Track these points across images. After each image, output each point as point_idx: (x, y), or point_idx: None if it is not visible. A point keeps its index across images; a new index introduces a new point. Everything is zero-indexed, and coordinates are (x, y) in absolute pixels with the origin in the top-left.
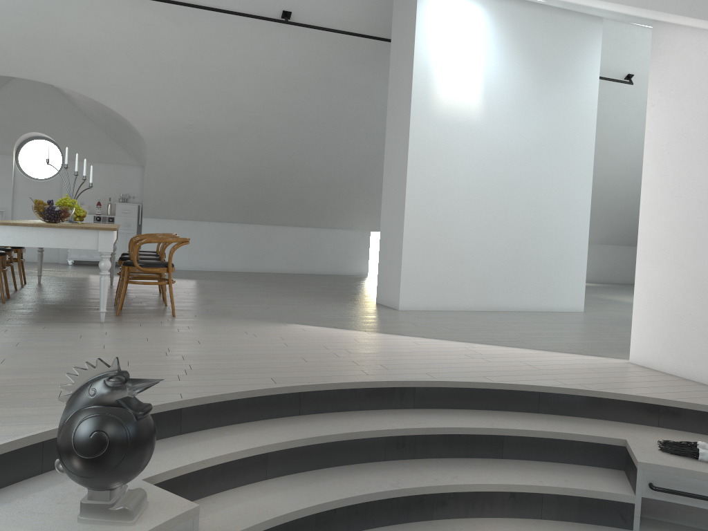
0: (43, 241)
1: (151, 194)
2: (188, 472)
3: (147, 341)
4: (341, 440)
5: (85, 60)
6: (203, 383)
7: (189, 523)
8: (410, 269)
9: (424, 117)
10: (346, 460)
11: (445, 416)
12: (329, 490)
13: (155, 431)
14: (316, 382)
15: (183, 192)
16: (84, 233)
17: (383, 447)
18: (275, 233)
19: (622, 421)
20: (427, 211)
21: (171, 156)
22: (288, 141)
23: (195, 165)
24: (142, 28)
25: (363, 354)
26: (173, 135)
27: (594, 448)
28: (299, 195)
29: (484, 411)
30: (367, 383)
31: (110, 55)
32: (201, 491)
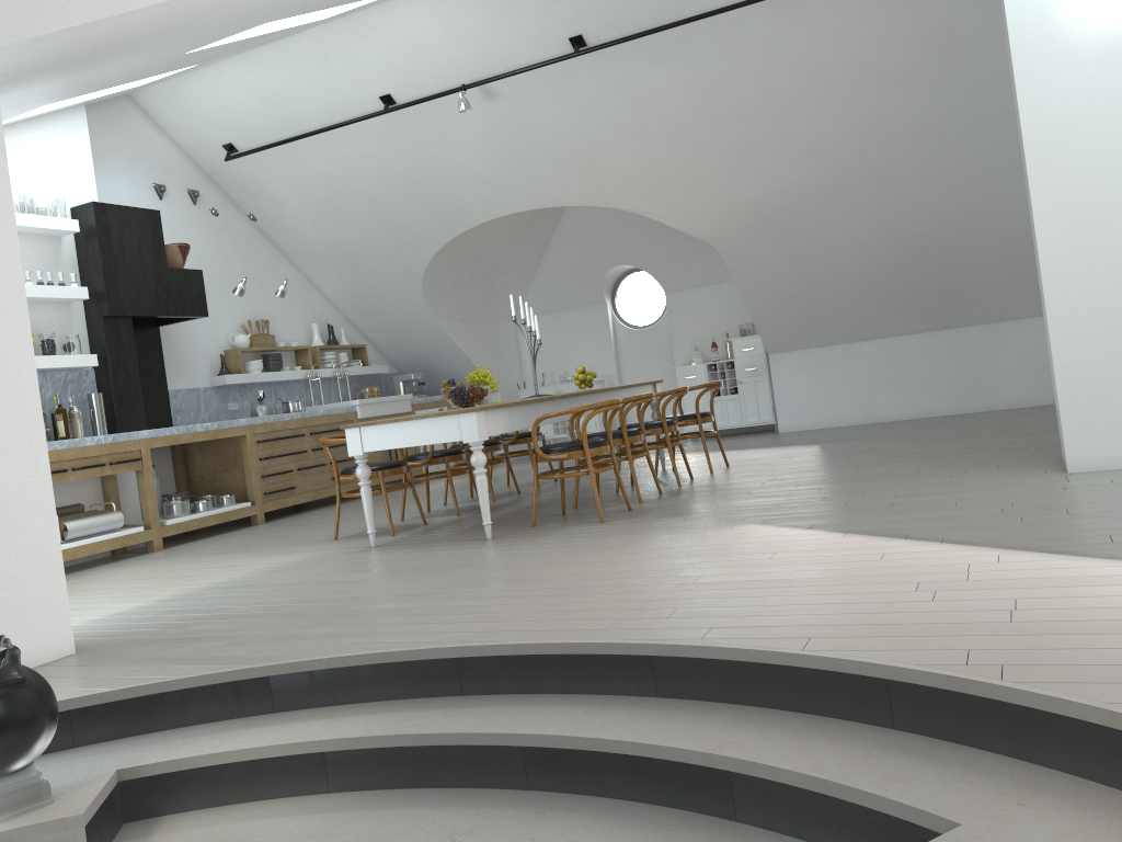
0: (406, 439)
1: (760, 317)
2: (193, 767)
3: (461, 569)
4: (445, 744)
5: (579, 161)
6: (352, 639)
7: (67, 834)
8: (1079, 384)
9: (1048, 59)
10: (461, 779)
11: (676, 718)
12: (360, 825)
13: (235, 706)
14: (486, 642)
15: (806, 303)
16: (444, 421)
17: (521, 765)
18: (999, 336)
19: (1077, 774)
20: (1099, 253)
21: (759, 254)
22: (936, 172)
23: (801, 258)
24: (620, 90)
25: (707, 585)
26: (745, 223)
27: (904, 833)
28: (1014, 259)
29: (778, 714)
30: (566, 646)
31: (603, 143)
32: (221, 795)
